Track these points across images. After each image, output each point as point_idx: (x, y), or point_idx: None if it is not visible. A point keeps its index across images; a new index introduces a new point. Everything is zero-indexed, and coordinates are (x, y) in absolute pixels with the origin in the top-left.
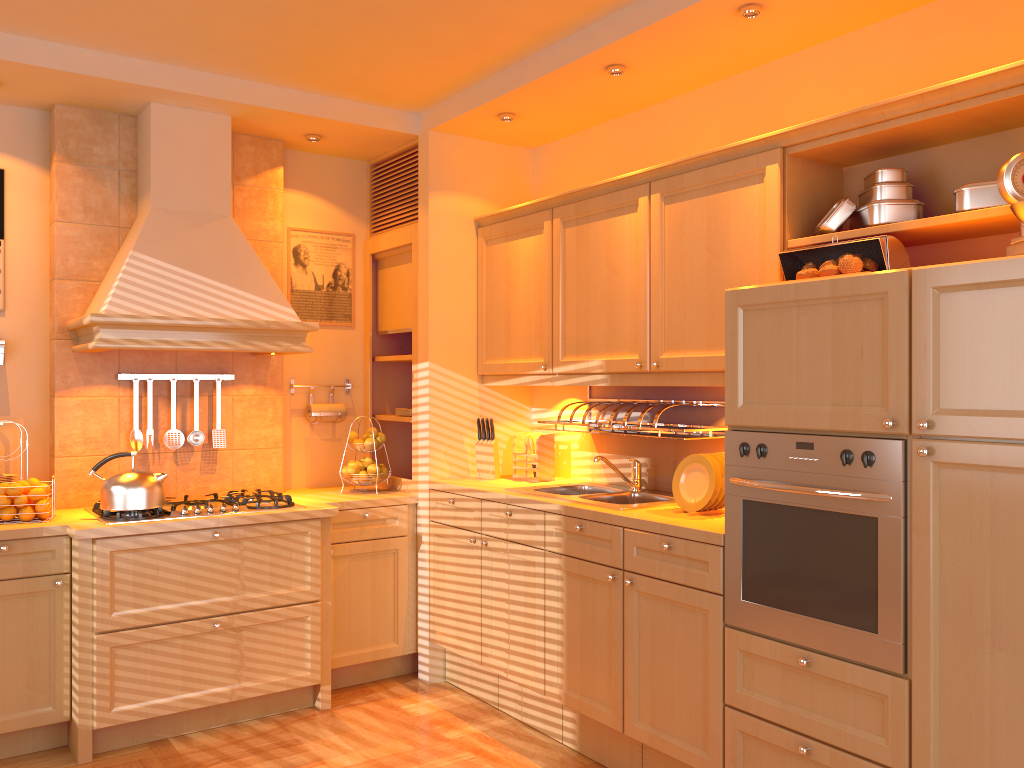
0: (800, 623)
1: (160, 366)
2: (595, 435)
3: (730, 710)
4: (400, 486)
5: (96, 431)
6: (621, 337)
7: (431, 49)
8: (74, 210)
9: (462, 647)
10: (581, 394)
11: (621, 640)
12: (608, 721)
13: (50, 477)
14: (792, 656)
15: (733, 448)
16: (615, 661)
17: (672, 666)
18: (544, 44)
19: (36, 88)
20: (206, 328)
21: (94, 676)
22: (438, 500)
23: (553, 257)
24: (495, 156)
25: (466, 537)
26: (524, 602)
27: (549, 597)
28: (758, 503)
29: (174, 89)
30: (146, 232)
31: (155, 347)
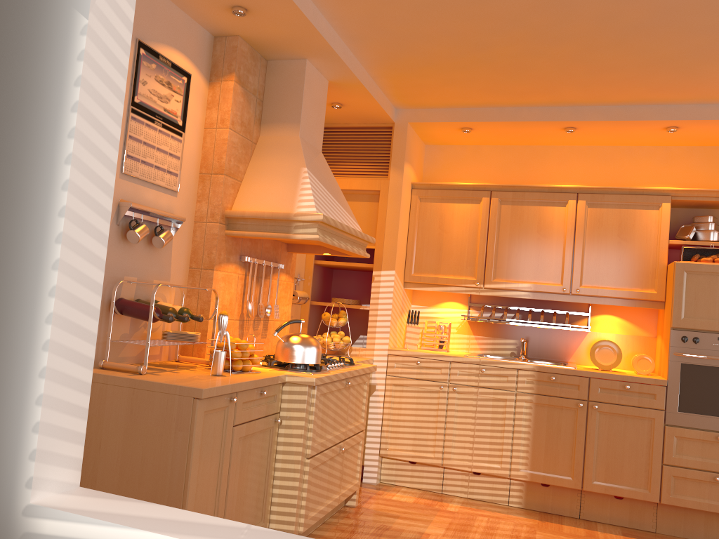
0: (715, 420)
1: (255, 253)
2: (472, 325)
3: (667, 466)
4: (350, 352)
5: (227, 300)
6: (547, 273)
7: (495, 89)
8: (237, 122)
9: (421, 456)
10: (461, 300)
11: (584, 439)
12: (570, 484)
13: None
14: (710, 436)
15: (676, 338)
16: (578, 450)
17: (623, 449)
18: (543, 105)
19: (258, 25)
20: (345, 234)
21: (305, 491)
22: (399, 362)
23: (490, 219)
24: (418, 145)
25: (431, 385)
26: (491, 423)
27: (519, 419)
28: (691, 365)
29: (343, 59)
30: (305, 155)
31: (333, 244)
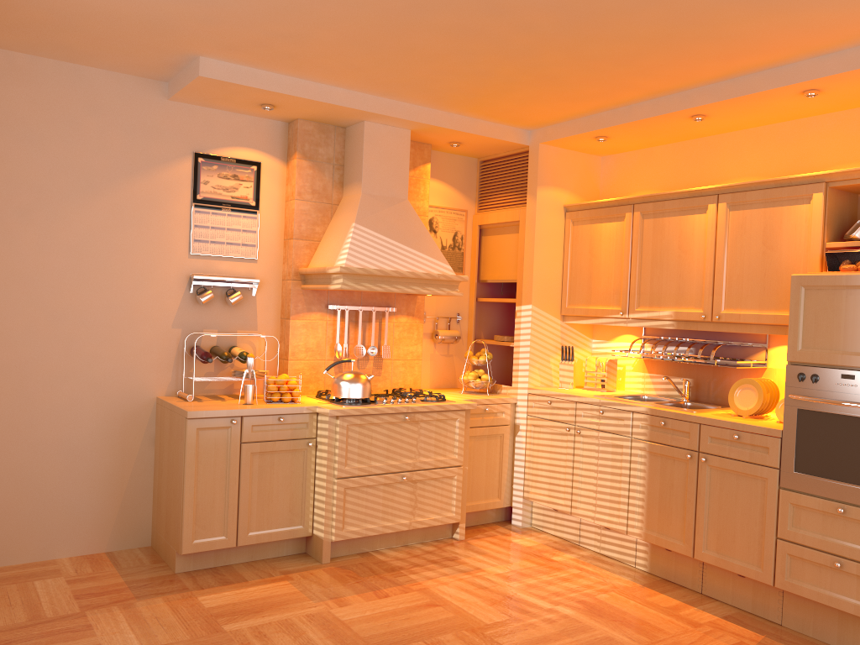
0: (838, 486)
1: (351, 300)
2: (647, 361)
3: (781, 541)
4: (500, 390)
5: (312, 343)
6: (688, 297)
7: (571, 97)
8: (306, 192)
9: (554, 502)
10: (636, 332)
11: (694, 497)
12: (681, 550)
13: (280, 373)
14: (831, 507)
15: (792, 376)
16: (689, 511)
17: (735, 514)
18: (650, 98)
19: (295, 110)
20: (402, 278)
21: (334, 506)
22: (536, 401)
23: (632, 238)
24: (578, 161)
25: (561, 427)
26: (611, 472)
27: (634, 469)
28: (810, 411)
29: (387, 114)
30: (361, 210)
31: (373, 290)
